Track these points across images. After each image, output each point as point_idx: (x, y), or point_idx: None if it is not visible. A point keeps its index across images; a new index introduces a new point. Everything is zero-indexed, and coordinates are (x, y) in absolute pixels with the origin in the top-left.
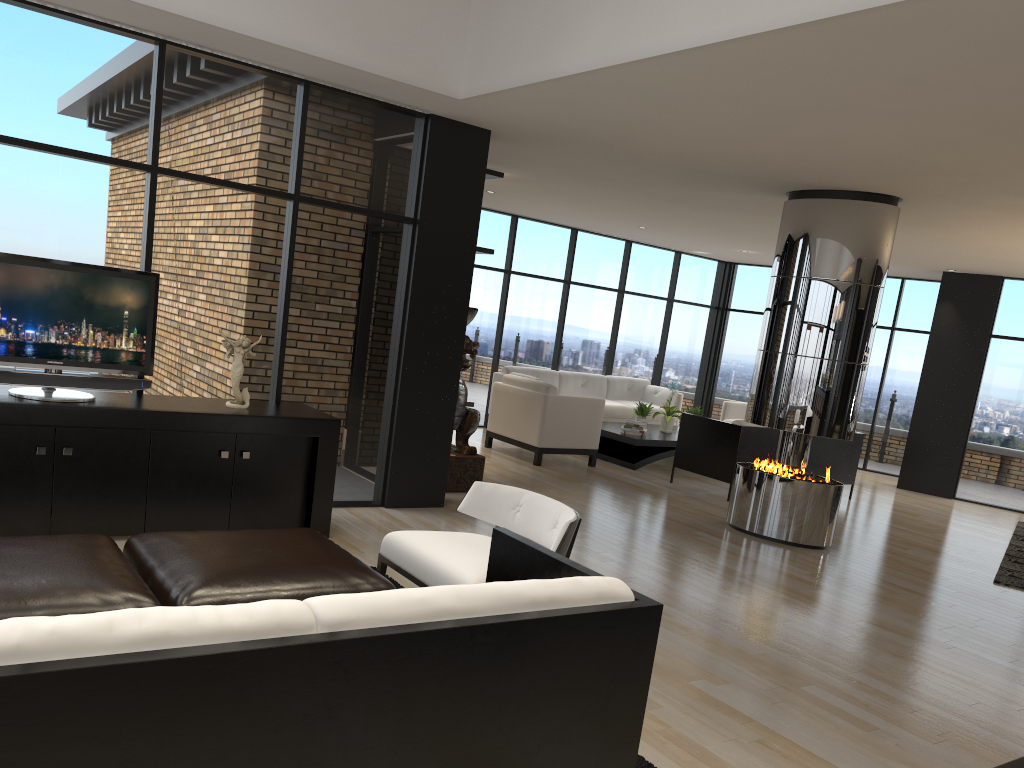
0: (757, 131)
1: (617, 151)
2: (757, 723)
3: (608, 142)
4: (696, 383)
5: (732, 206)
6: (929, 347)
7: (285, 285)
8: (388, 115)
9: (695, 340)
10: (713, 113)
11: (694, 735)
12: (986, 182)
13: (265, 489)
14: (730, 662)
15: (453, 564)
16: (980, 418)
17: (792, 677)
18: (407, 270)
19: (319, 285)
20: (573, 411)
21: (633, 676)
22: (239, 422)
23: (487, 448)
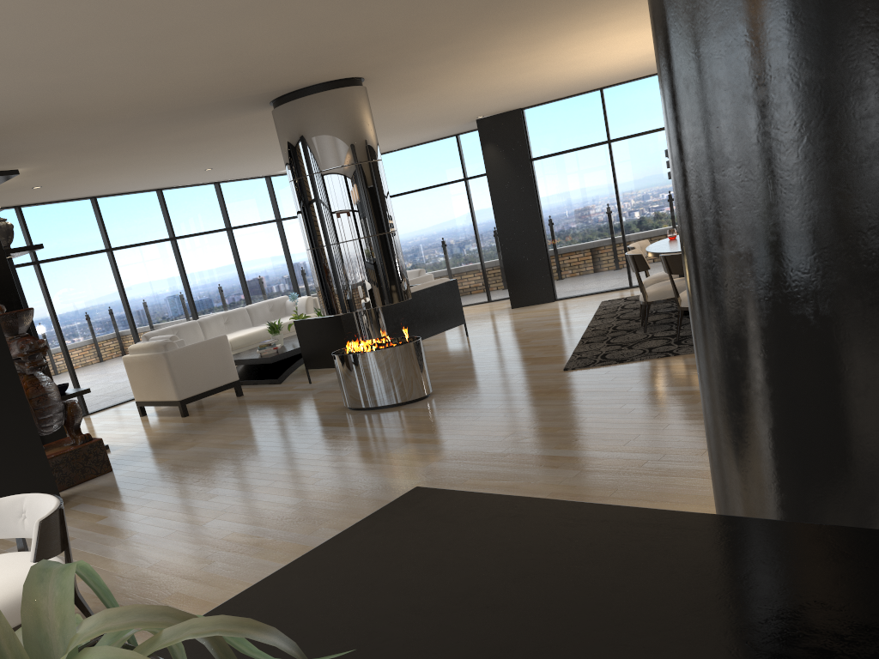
0: (160, 63)
1: (77, 119)
2: None
3: (56, 114)
4: None
5: (247, 129)
6: (490, 186)
7: None
8: None
9: None
10: (97, 60)
11: None
12: (403, 42)
13: None
14: None
15: None
16: (550, 229)
17: None
18: None
19: None
20: (199, 356)
21: None
22: None
23: (143, 417)
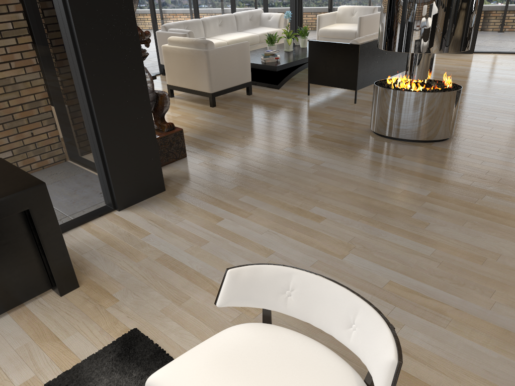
0: None
1: None
2: None
3: None
4: (290, 2)
5: None
6: None
7: None
8: None
9: None
10: None
11: None
12: None
13: None
14: (513, 360)
15: None
16: None
17: None
18: None
19: None
20: (229, 58)
21: None
22: None
23: (171, 98)
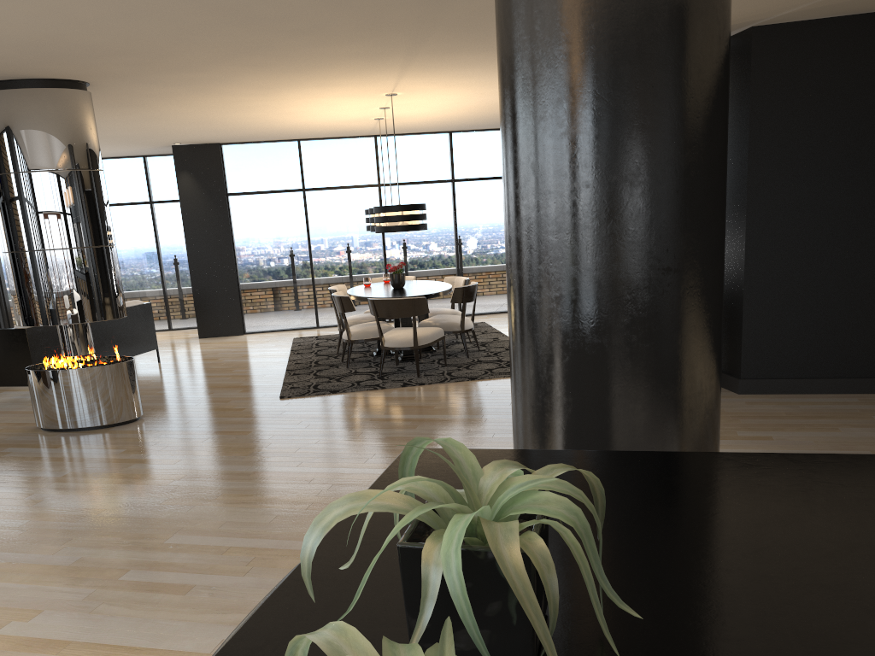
0: None
1: None
2: (75, 643)
3: None
4: None
5: None
6: (184, 213)
7: None
8: None
9: None
10: None
11: None
12: (151, 60)
13: None
14: (44, 585)
15: None
16: (243, 264)
17: (111, 571)
18: None
19: None
20: None
21: None
22: None
23: None
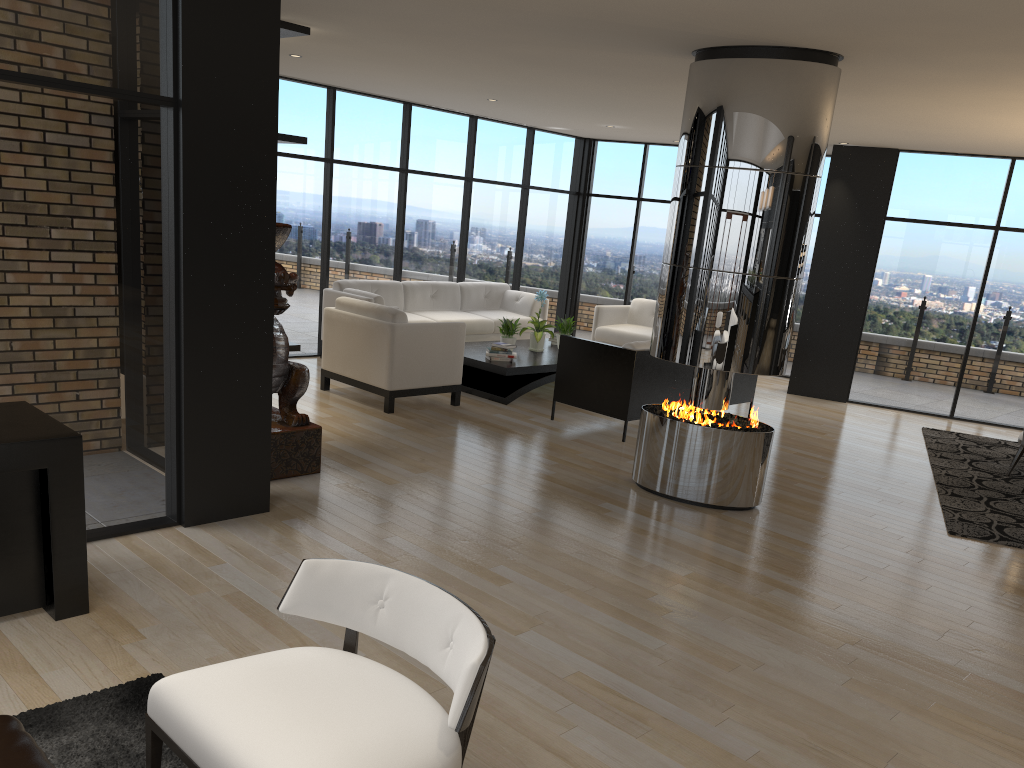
0: None
1: None
2: None
3: None
4: (559, 282)
5: (614, 71)
6: (819, 234)
7: None
8: None
9: (555, 233)
10: None
11: None
12: (977, 31)
13: None
14: None
15: None
16: (874, 312)
17: None
18: (173, 180)
19: (28, 212)
20: (428, 341)
21: None
22: None
23: (324, 391)
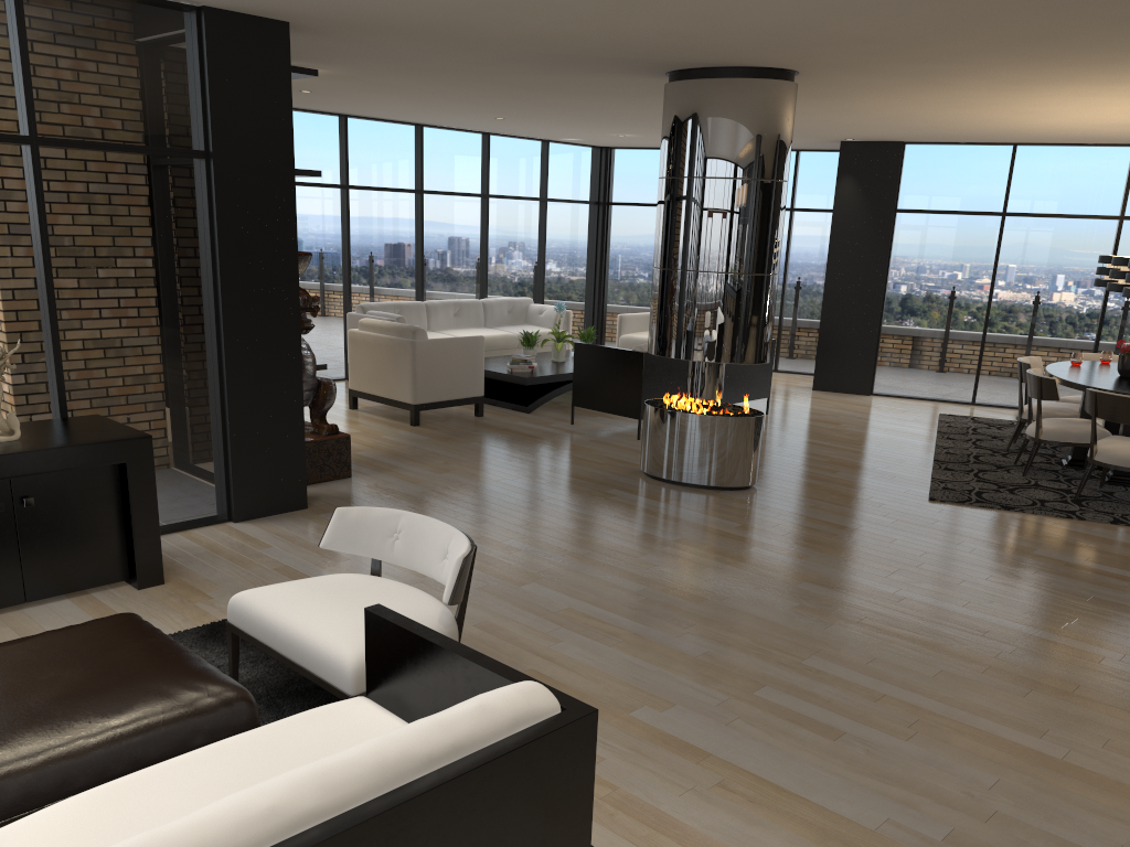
0: (627, 7)
1: (457, 38)
2: (714, 757)
3: (444, 28)
4: (584, 294)
5: (603, 90)
6: (833, 230)
7: (42, 262)
8: (144, 12)
9: (577, 244)
10: None
11: (646, 794)
12: (894, 49)
13: (66, 539)
14: (672, 673)
15: (323, 634)
16: (892, 304)
17: (743, 680)
18: (209, 221)
19: (91, 255)
20: (449, 356)
21: (572, 804)
22: (9, 463)
23: (353, 410)
